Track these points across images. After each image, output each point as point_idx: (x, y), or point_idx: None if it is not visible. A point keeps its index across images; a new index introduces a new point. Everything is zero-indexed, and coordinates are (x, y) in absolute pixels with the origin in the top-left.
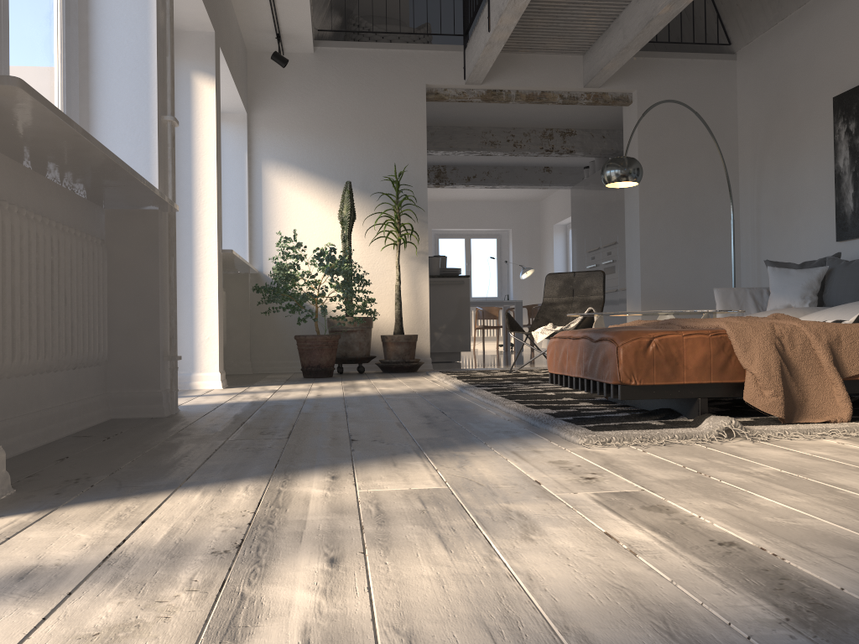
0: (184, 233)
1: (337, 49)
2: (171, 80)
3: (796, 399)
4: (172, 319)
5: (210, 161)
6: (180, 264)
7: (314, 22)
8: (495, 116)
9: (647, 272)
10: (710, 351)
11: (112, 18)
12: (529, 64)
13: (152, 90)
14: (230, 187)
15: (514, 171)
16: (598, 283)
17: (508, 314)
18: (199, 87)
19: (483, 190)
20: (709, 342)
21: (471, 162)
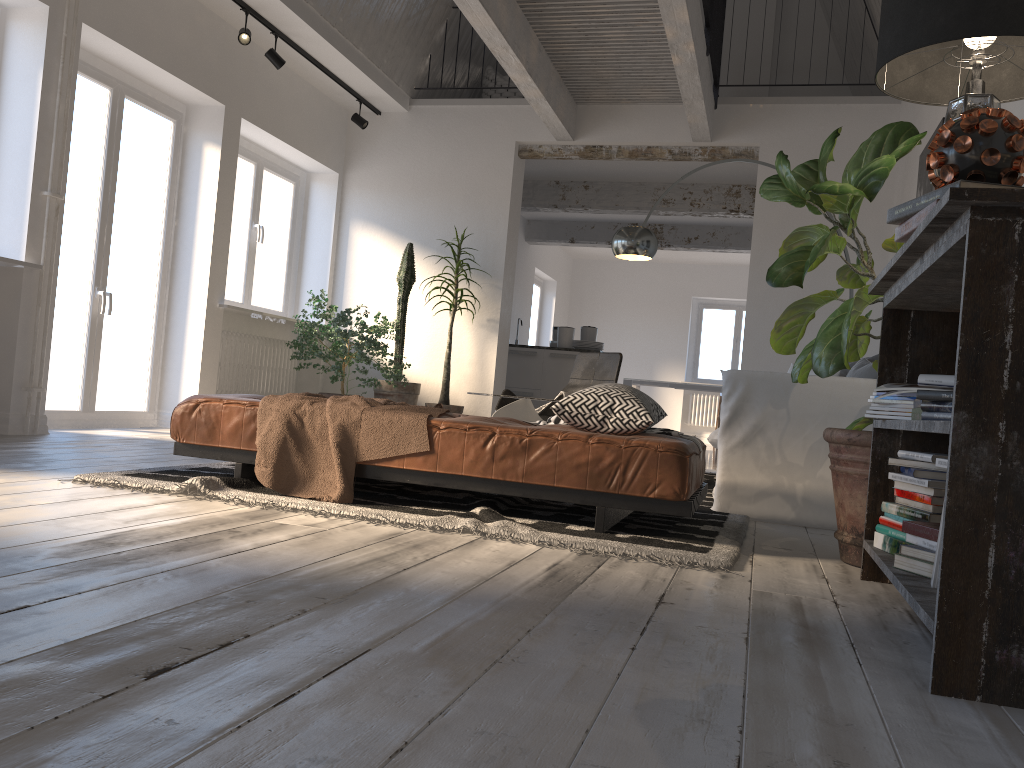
0: (183, 287)
1: (431, 107)
2: (60, 162)
3: (299, 474)
4: (33, 357)
5: (209, 223)
6: (177, 315)
7: (396, 82)
8: (657, 171)
9: (749, 361)
10: (243, 420)
11: (11, 115)
12: (631, 116)
13: (30, 171)
14: (316, 245)
15: (746, 233)
16: (614, 367)
17: (507, 391)
18: (208, 156)
19: (743, 254)
20: (243, 412)
21: (689, 221)
